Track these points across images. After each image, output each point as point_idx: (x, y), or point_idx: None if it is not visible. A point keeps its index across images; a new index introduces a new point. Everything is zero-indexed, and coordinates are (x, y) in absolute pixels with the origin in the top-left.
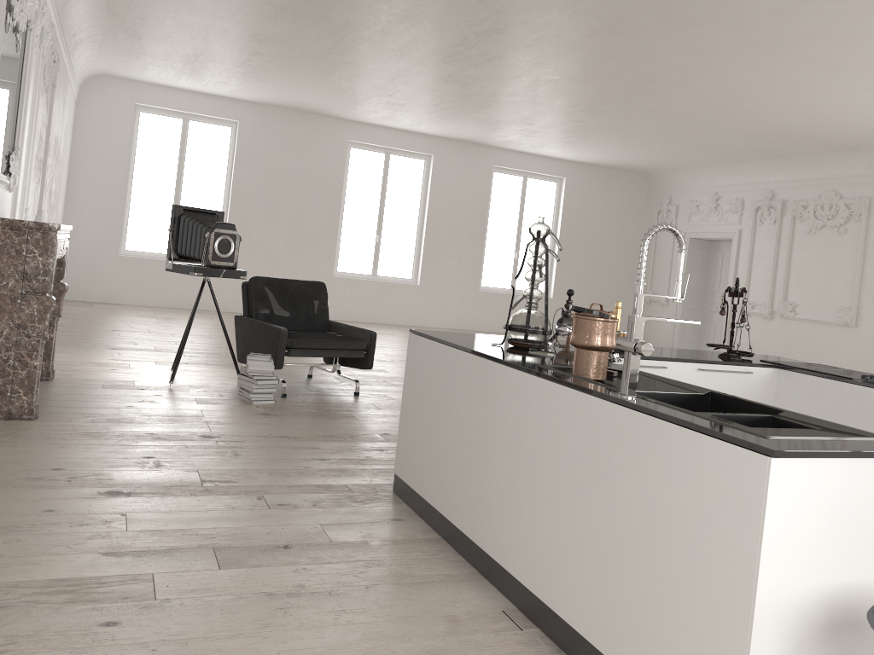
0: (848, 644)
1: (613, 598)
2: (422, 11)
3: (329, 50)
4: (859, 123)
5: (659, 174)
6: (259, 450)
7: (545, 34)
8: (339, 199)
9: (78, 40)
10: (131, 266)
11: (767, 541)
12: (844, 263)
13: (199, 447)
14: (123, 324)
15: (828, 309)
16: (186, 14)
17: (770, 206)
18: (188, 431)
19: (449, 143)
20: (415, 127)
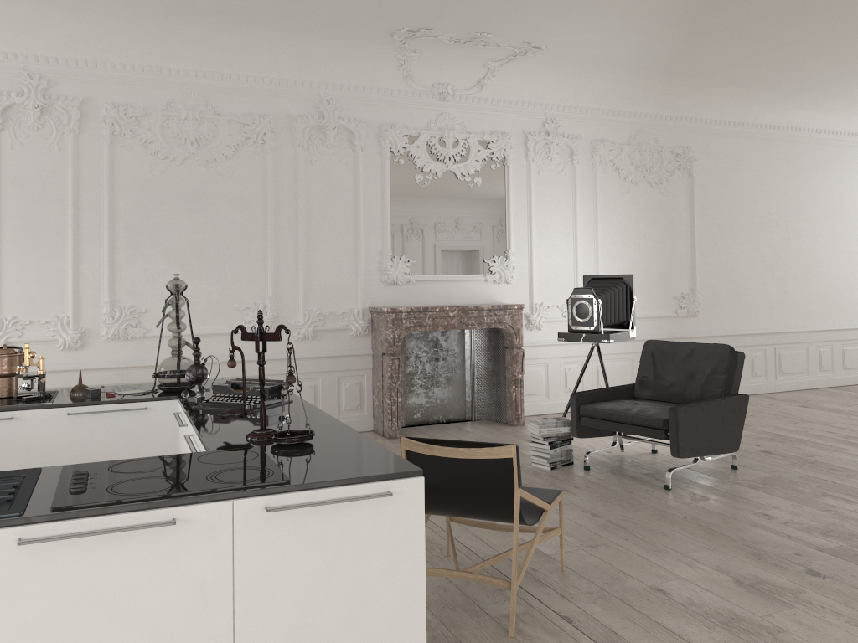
0: None
1: None
2: None
3: None
4: None
5: None
6: None
7: None
8: None
9: (792, 110)
10: None
11: None
12: None
13: None
14: (856, 402)
15: None
16: (765, 58)
17: None
18: None
19: None
20: None
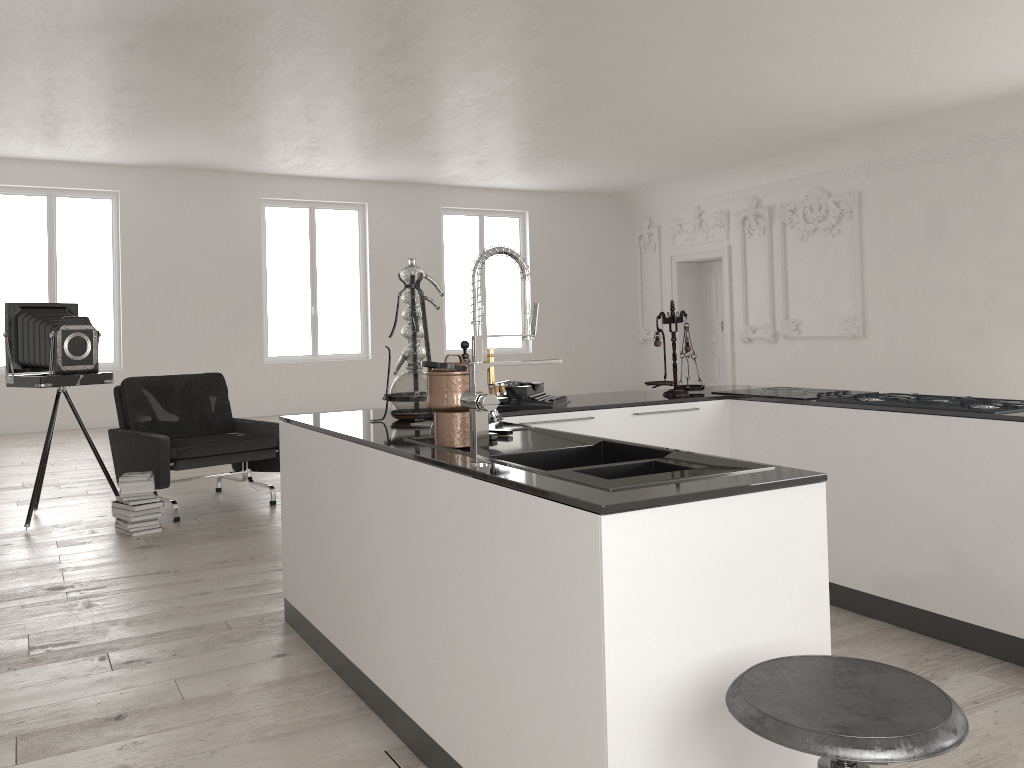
0: (740, 725)
1: (485, 715)
2: (300, 32)
3: (205, 92)
4: (831, 109)
5: (634, 194)
6: (121, 595)
7: (454, 45)
8: (259, 269)
9: None
10: (3, 386)
11: (611, 619)
12: (842, 268)
13: (41, 604)
14: None
15: (833, 322)
16: (13, 67)
17: (757, 215)
18: (32, 585)
19: (385, 187)
20: (339, 173)
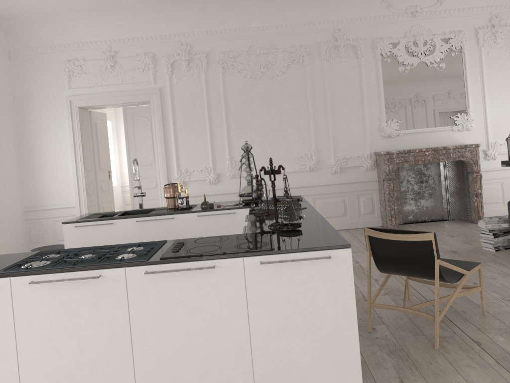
0: None
1: None
2: None
3: None
4: None
5: None
6: (366, 254)
7: None
8: None
9: None
10: None
11: None
12: None
13: (365, 248)
14: None
15: None
16: None
17: None
18: None
19: None
20: None
